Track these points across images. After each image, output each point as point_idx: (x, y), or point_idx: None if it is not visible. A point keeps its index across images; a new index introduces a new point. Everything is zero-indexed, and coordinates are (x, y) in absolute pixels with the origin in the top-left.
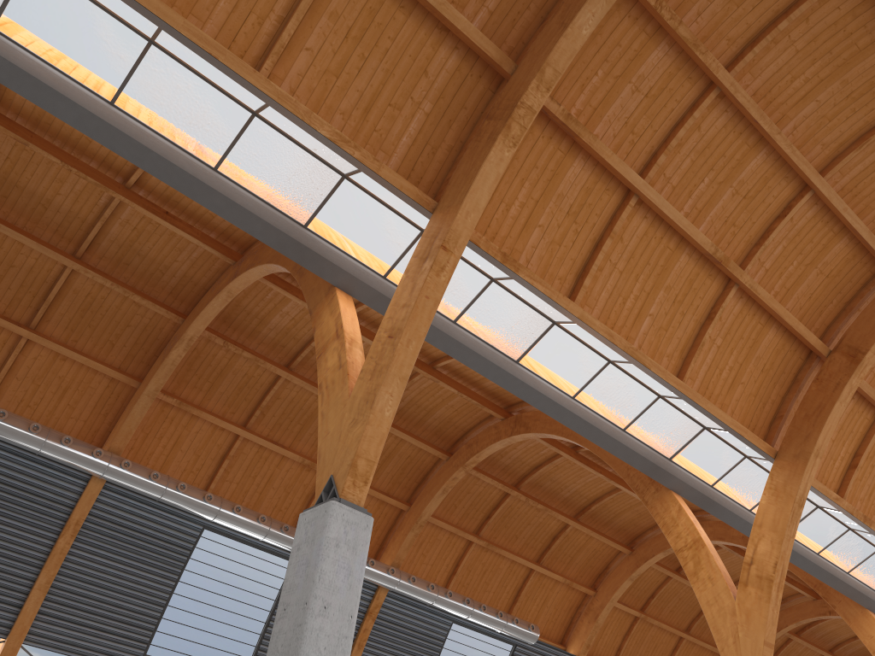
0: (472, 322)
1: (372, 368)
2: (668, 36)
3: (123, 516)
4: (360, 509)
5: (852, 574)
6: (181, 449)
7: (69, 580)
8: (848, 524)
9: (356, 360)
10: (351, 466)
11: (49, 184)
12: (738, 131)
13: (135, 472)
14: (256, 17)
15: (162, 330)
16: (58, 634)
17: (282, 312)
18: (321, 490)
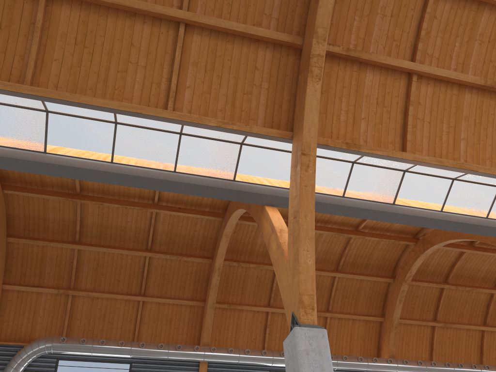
0: (354, 192)
1: (292, 240)
2: None
3: None
4: (315, 326)
5: None
6: (241, 331)
7: None
8: None
9: (286, 240)
10: (299, 302)
11: (121, 218)
12: (462, 6)
13: (219, 352)
14: (155, 84)
15: (205, 270)
16: None
17: (260, 234)
18: (290, 323)
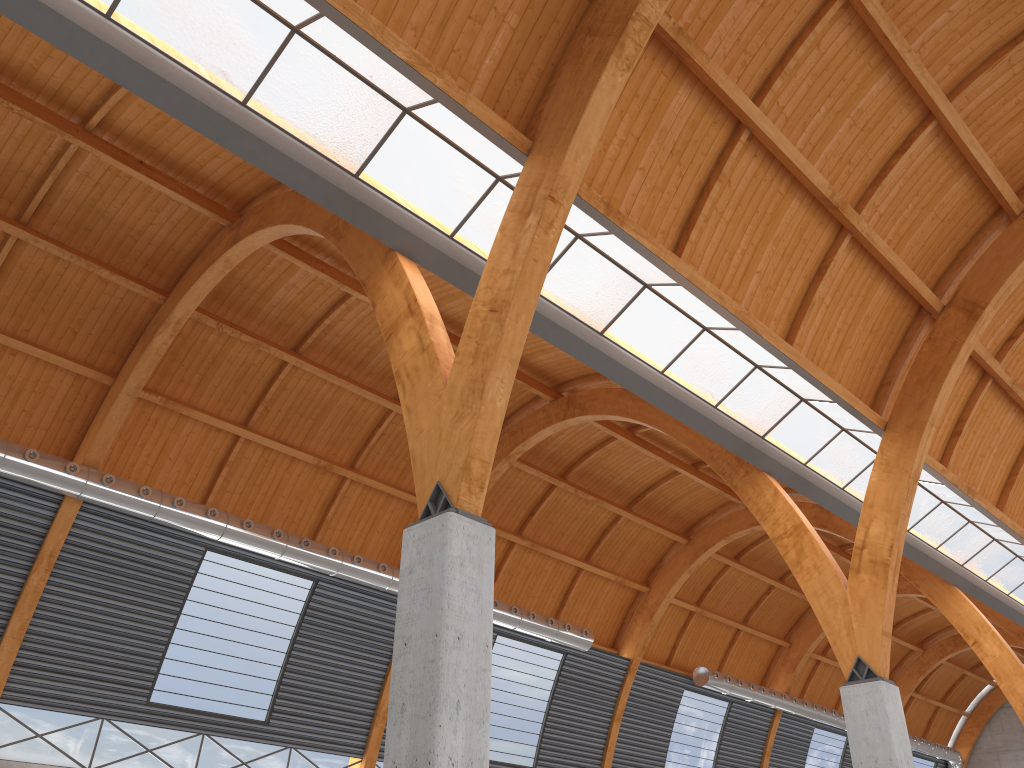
0: (552, 288)
1: (472, 350)
2: None
3: (107, 542)
4: (479, 520)
5: (940, 550)
6: (169, 457)
7: (48, 623)
8: (942, 497)
9: (441, 340)
10: (465, 470)
11: None
12: (861, 50)
13: (120, 489)
14: None
15: (137, 312)
16: (41, 687)
17: (287, 284)
18: (426, 500)
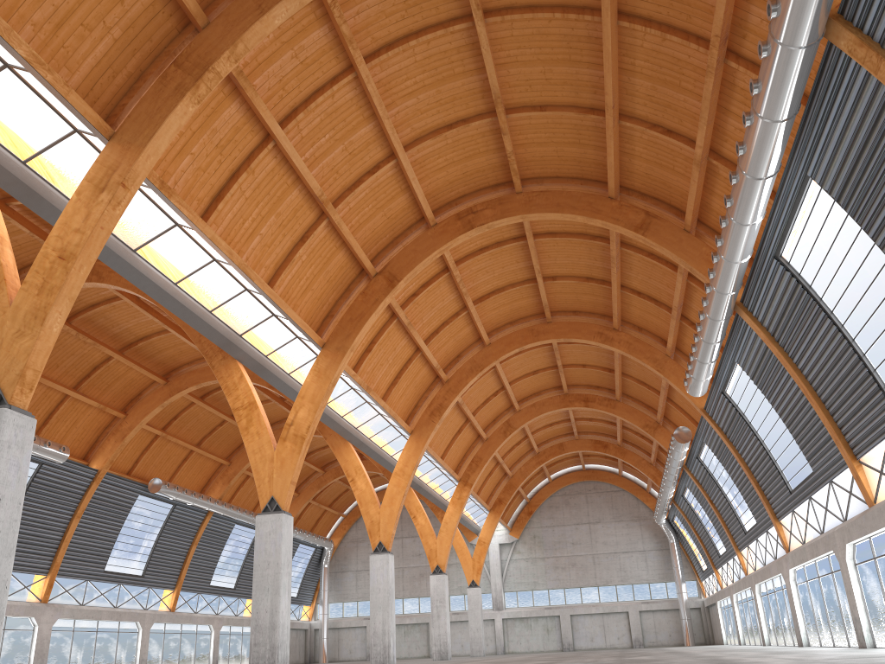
0: None
1: (39, 284)
2: (331, 22)
3: None
4: (26, 413)
5: (345, 417)
6: None
7: None
8: (353, 386)
9: (9, 262)
10: (21, 377)
11: None
12: (360, 105)
13: None
14: None
15: None
16: None
17: None
18: None
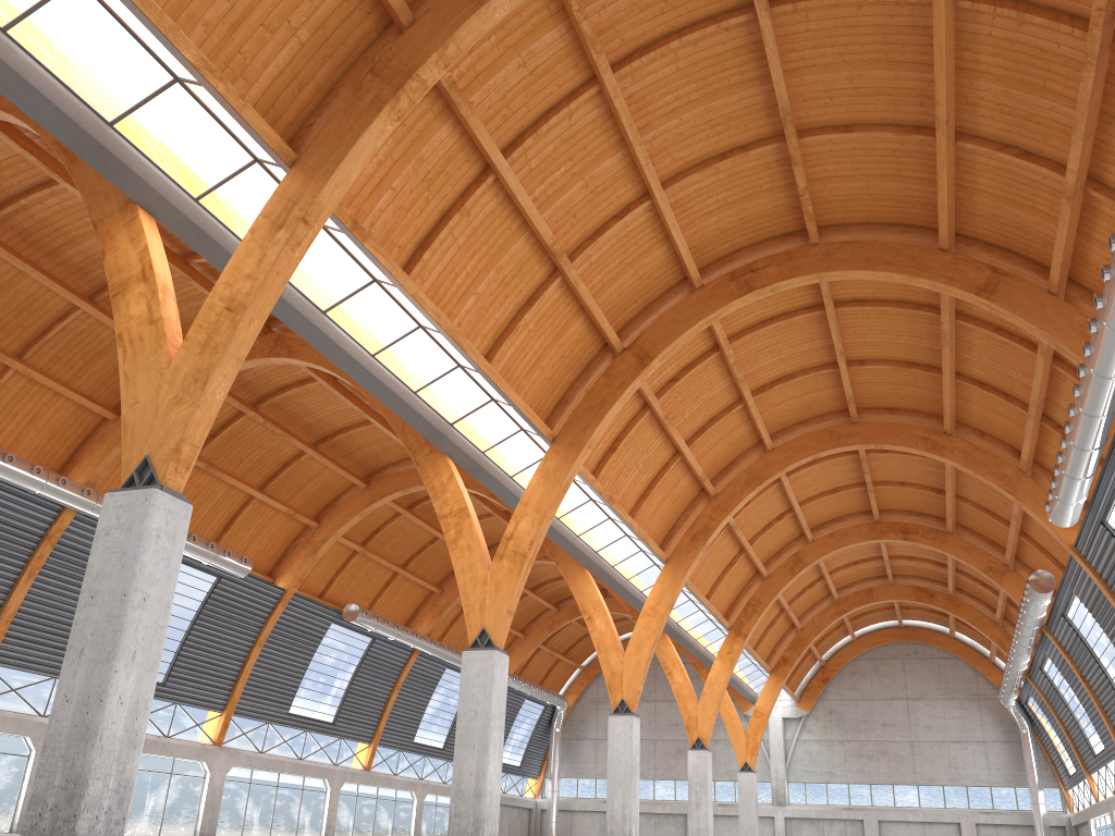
0: None
1: (202, 340)
2: (569, 19)
3: None
4: (180, 497)
5: (581, 537)
6: None
7: None
8: (592, 496)
9: (171, 315)
10: (176, 452)
11: None
12: (605, 129)
13: None
14: None
15: None
16: None
17: None
18: (132, 469)
